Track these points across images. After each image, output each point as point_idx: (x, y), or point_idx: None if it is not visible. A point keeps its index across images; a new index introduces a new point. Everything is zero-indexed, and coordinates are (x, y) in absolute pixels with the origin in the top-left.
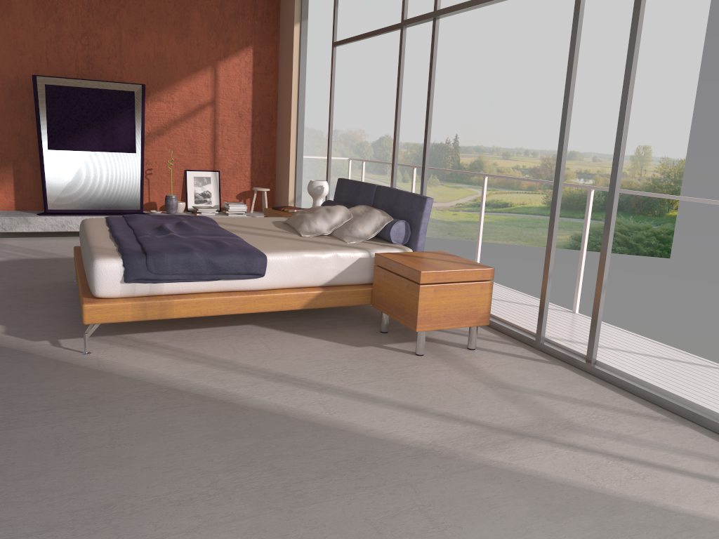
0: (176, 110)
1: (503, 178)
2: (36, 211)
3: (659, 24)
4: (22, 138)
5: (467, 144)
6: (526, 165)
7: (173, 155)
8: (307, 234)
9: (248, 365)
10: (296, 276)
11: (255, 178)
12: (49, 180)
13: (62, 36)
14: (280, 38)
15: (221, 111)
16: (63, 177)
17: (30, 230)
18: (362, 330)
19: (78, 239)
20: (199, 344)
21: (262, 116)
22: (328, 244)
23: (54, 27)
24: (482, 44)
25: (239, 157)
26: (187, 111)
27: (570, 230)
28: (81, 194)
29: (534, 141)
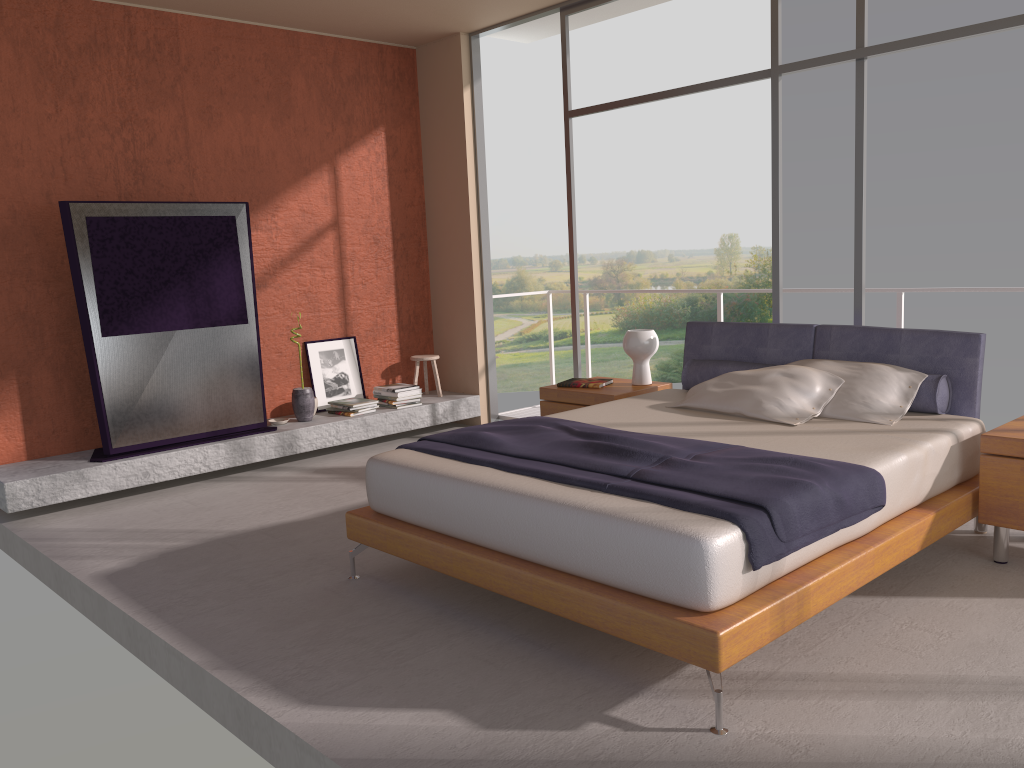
0: (282, 242)
1: (554, 298)
2: (70, 455)
3: (724, 76)
4: (29, 322)
5: (498, 256)
6: (584, 277)
7: (283, 319)
8: (795, 421)
9: (999, 677)
10: (901, 497)
11: (406, 341)
12: (110, 392)
13: (88, 128)
14: (422, 113)
15: (348, 236)
16: (133, 385)
17: (89, 493)
18: (971, 566)
19: (174, 494)
20: (833, 656)
21: (406, 238)
22: (877, 432)
23: (72, 112)
24: (500, 115)
25: (380, 310)
26: (298, 242)
27: (654, 358)
28: (167, 409)
29: (590, 242)
